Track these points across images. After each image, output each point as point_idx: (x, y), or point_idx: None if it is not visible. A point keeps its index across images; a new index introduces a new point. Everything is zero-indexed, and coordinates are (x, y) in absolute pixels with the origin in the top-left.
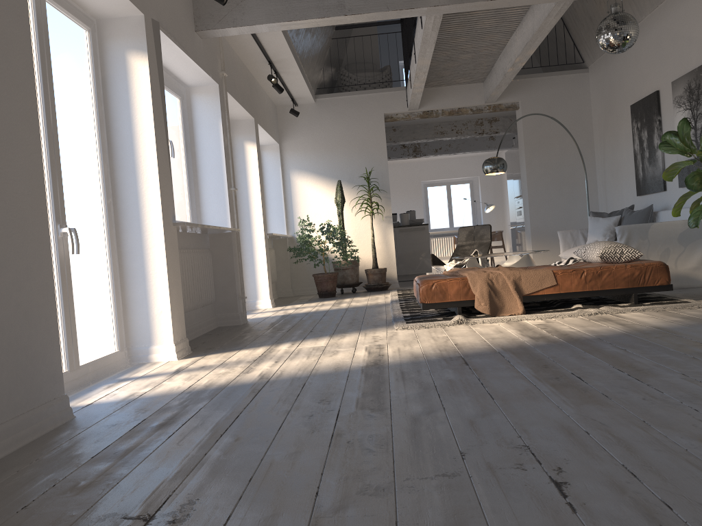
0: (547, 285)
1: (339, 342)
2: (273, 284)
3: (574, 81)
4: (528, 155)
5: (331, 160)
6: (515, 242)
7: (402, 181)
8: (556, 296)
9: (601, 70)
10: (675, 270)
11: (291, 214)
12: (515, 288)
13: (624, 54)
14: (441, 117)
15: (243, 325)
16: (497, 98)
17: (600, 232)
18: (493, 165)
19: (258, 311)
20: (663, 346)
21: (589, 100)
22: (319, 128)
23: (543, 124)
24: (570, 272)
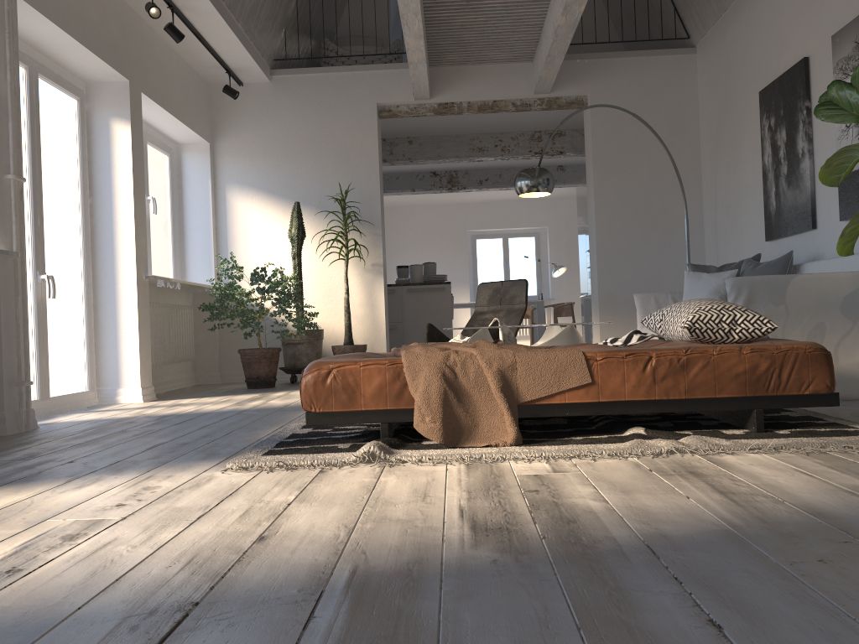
0: (571, 383)
1: (39, 504)
2: (184, 363)
3: (674, 66)
4: (599, 177)
5: (291, 172)
6: (585, 318)
7: (441, 229)
8: (591, 409)
9: (715, 46)
10: (835, 366)
11: (224, 253)
12: (501, 388)
13: (751, 10)
14: (478, 124)
15: (6, 437)
16: (551, 84)
17: (703, 297)
18: (531, 179)
19: (108, 407)
20: (853, 617)
21: (696, 96)
22: (275, 121)
23: (624, 130)
24: (621, 357)
